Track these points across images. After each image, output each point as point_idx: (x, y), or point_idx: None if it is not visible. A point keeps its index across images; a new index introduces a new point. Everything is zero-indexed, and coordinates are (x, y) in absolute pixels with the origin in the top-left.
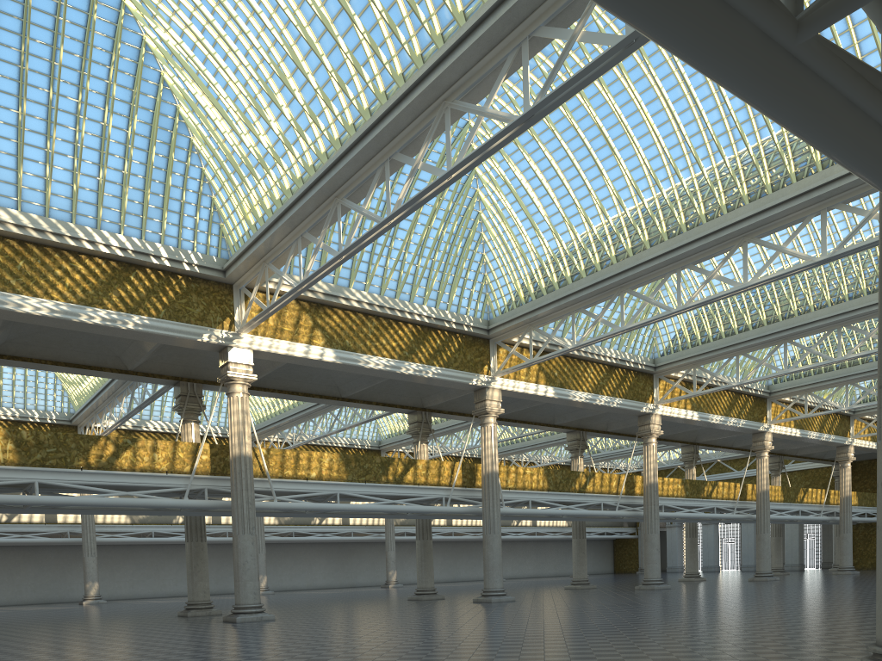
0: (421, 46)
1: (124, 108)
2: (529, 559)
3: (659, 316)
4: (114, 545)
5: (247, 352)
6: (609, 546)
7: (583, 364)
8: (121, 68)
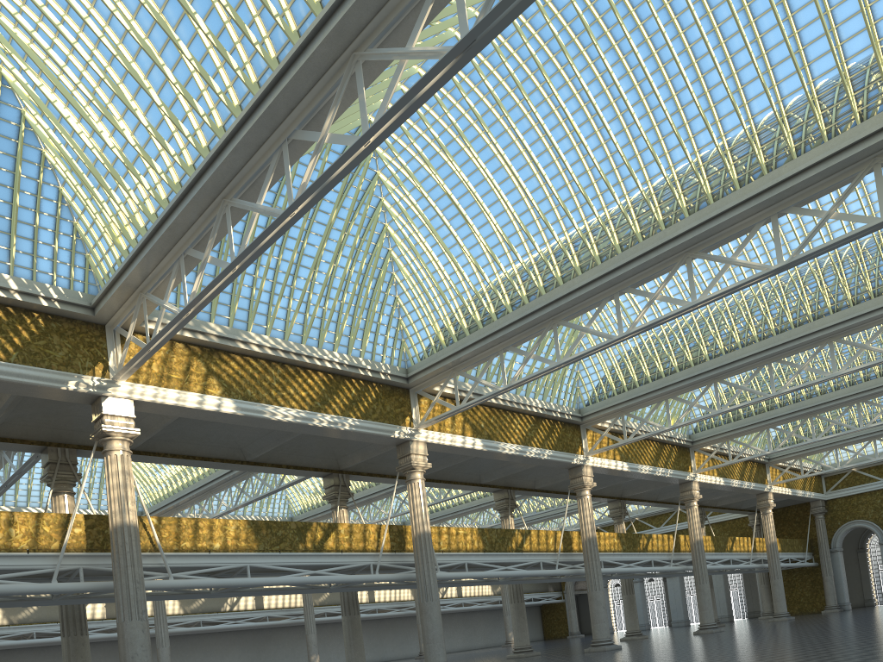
0: None
1: None
2: (457, 632)
3: (599, 345)
4: None
5: (127, 402)
6: (536, 612)
7: (509, 415)
8: None
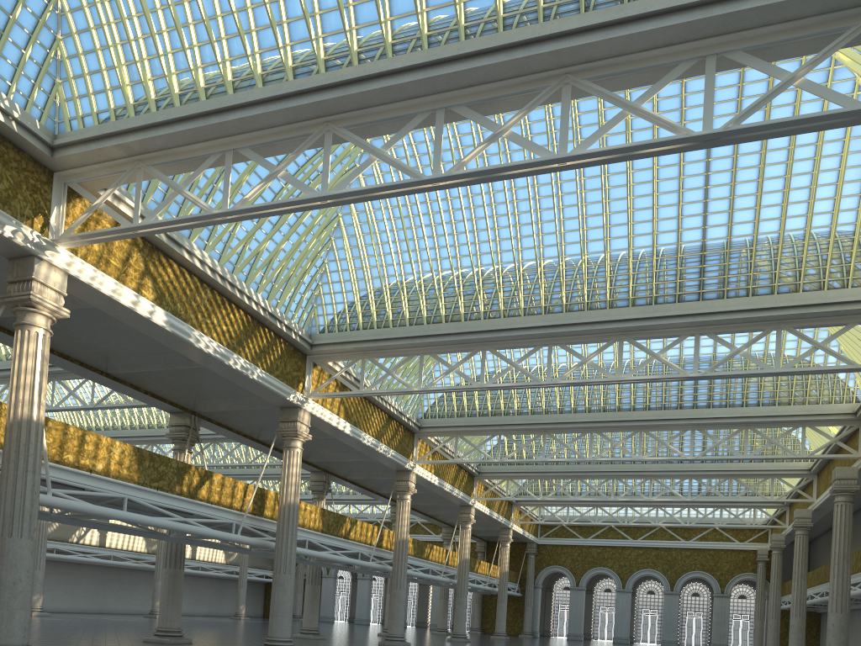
0: None
1: None
2: (184, 595)
3: (526, 383)
4: None
5: (60, 274)
6: (261, 589)
7: (372, 407)
8: None
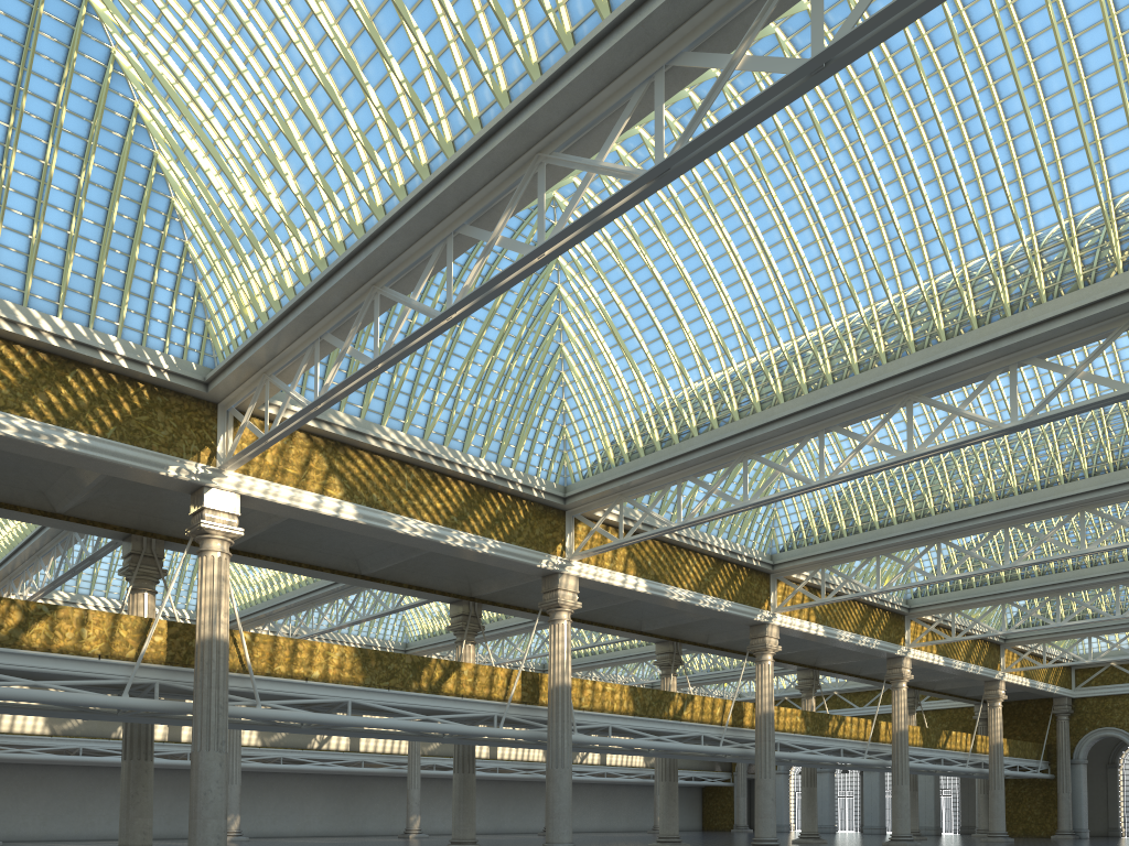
0: (509, 80)
1: (77, 144)
2: (595, 808)
3: (795, 489)
4: (22, 764)
5: (232, 497)
6: (697, 794)
7: (684, 553)
8: (77, 89)
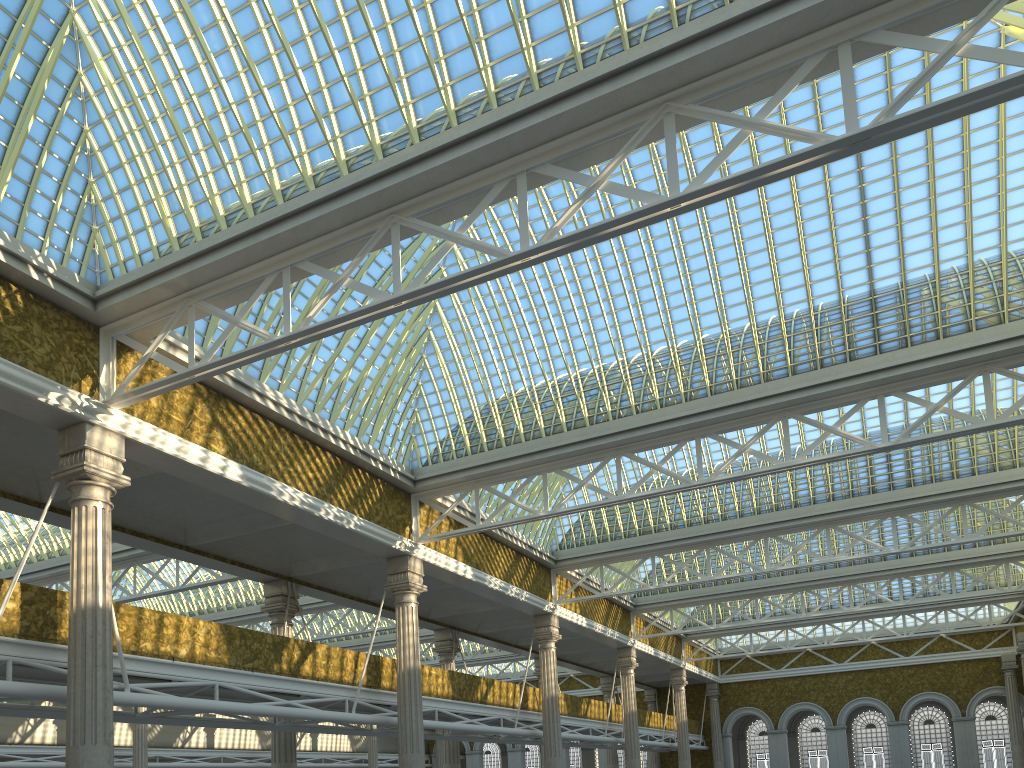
0: (632, 21)
1: None
2: None
3: (673, 487)
4: None
5: (116, 439)
6: None
7: (495, 545)
8: None
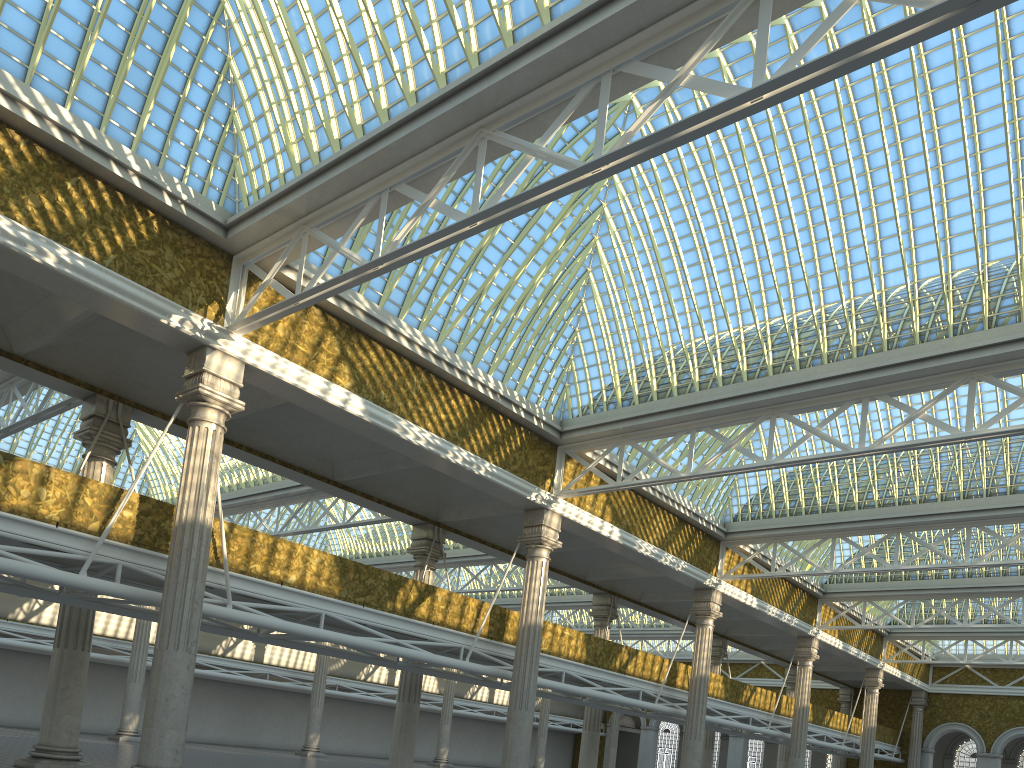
0: None
1: None
2: (478, 743)
3: (829, 454)
4: None
5: (236, 364)
6: (570, 740)
7: (653, 508)
8: None
